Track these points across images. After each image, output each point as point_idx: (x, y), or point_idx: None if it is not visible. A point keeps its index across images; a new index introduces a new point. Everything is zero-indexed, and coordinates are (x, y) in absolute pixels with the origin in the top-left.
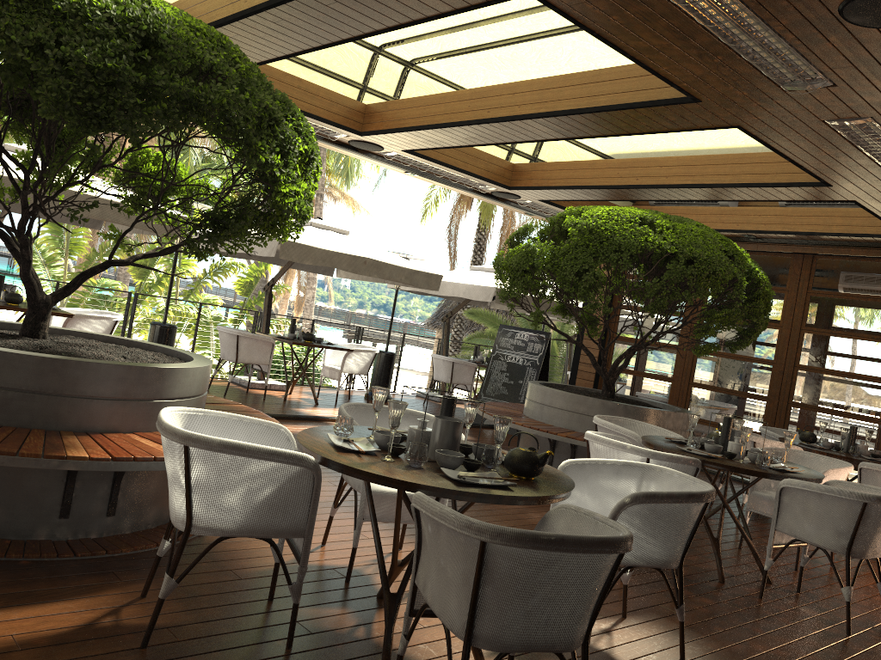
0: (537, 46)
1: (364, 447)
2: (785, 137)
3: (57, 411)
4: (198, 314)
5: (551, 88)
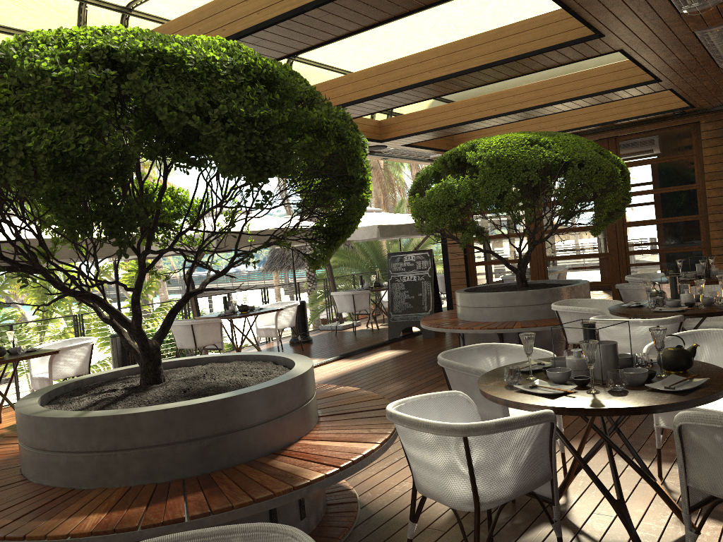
0: (410, 19)
1: (554, 387)
2: (653, 50)
3: (246, 443)
4: None
5: (457, 51)
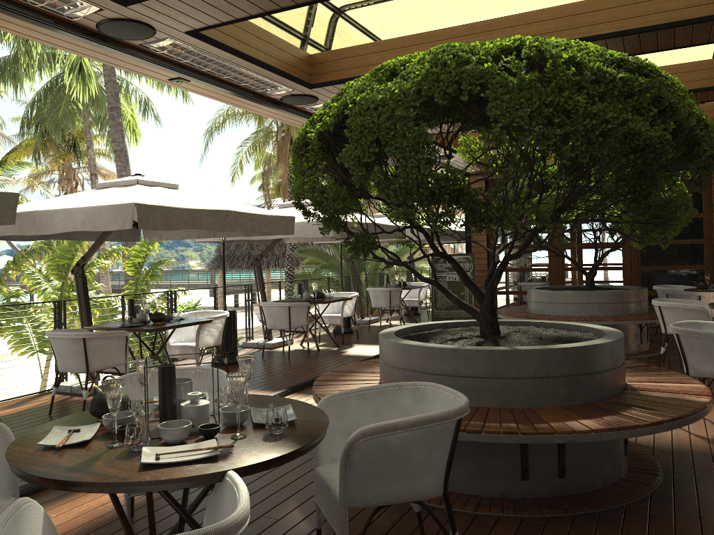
0: None
1: None
2: None
3: (618, 378)
4: (214, 297)
5: None
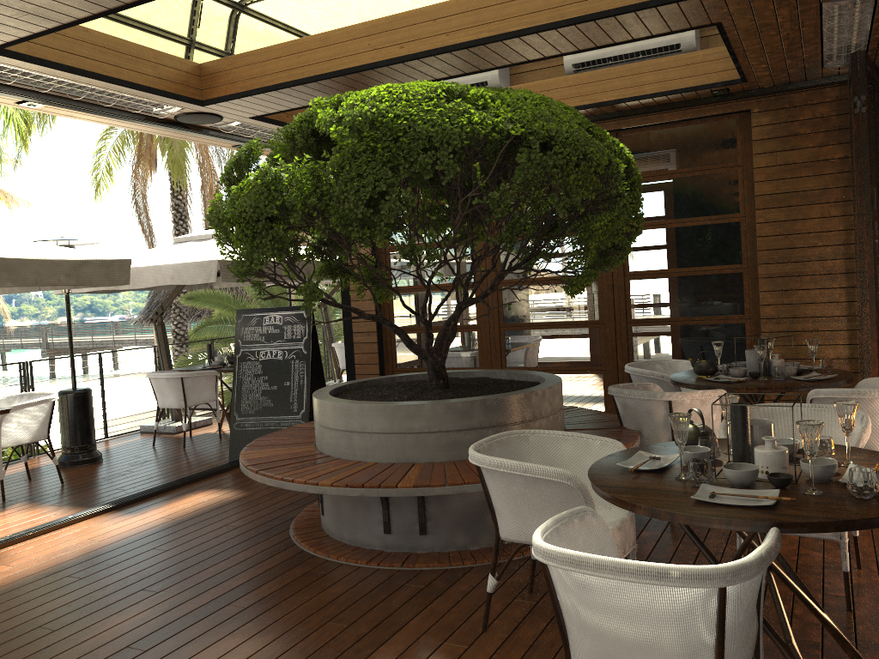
0: None
1: None
2: None
3: None
4: None
5: None
